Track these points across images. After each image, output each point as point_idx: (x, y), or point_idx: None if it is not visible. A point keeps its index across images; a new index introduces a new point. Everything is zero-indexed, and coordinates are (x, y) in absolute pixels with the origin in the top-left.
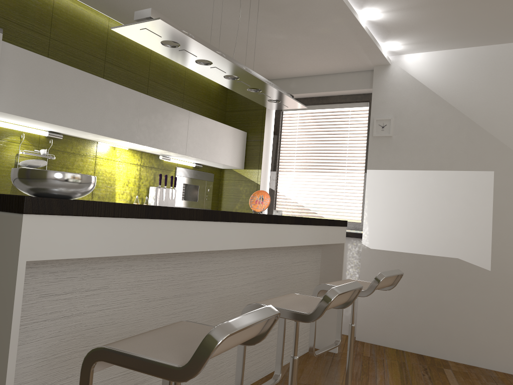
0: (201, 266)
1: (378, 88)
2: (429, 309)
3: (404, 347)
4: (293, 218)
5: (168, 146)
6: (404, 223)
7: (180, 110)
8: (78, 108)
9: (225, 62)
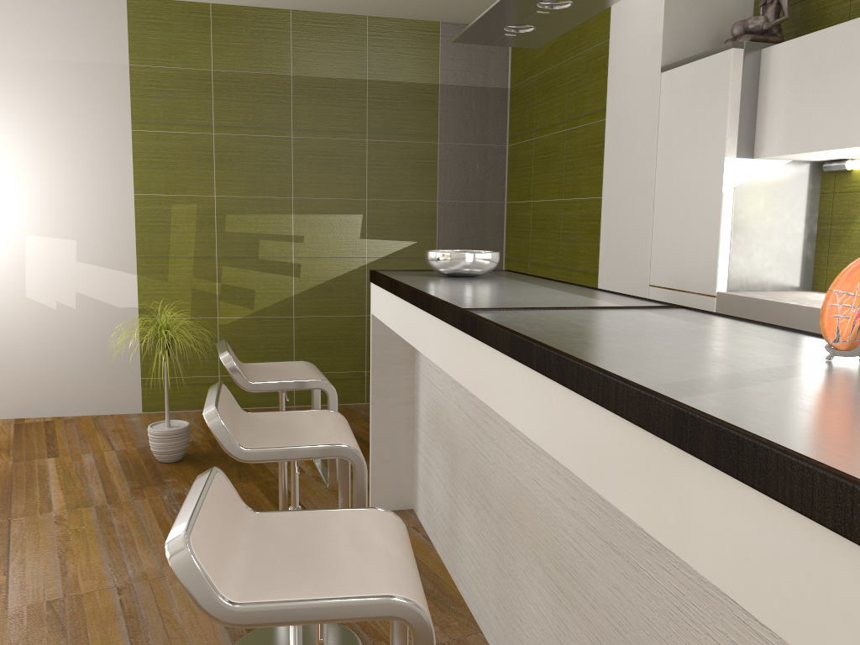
0: None
1: None
2: None
3: None
4: (505, 337)
5: None
6: None
7: None
8: None
9: None
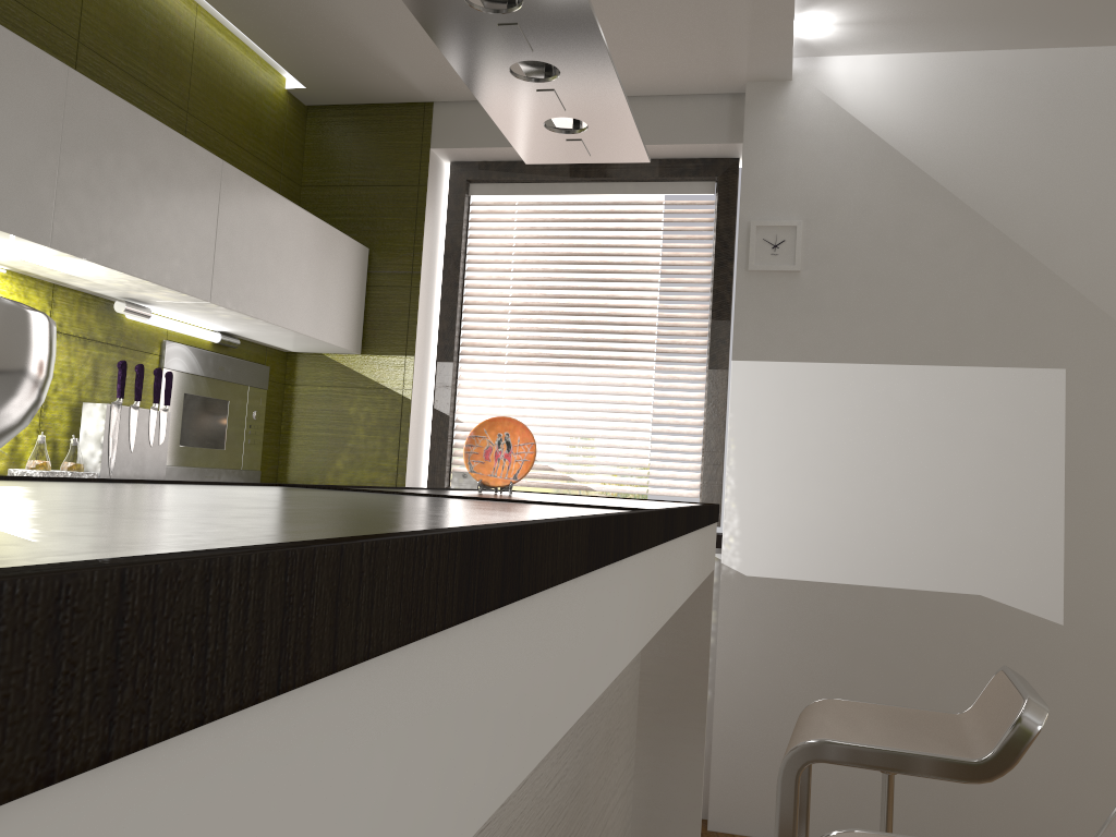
0: None
1: (759, 142)
2: None
3: None
4: (685, 515)
5: (157, 268)
6: (837, 506)
7: (195, 153)
8: None
9: None
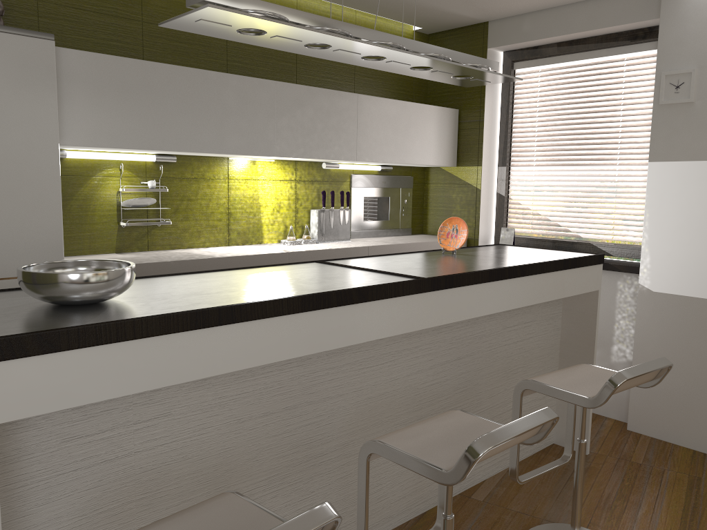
0: (330, 361)
1: (670, 17)
2: None
3: None
4: (485, 273)
5: (326, 152)
6: None
7: (341, 95)
8: (183, 121)
9: (348, 42)
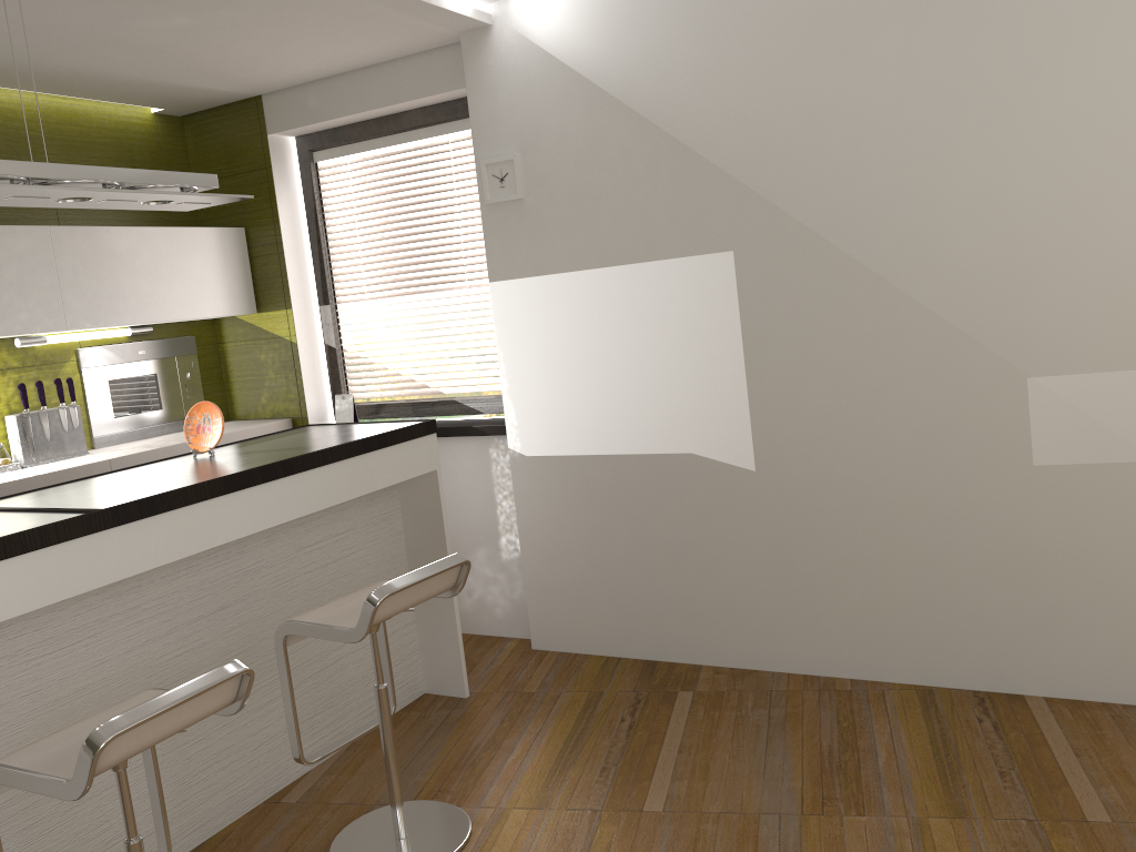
0: None
1: (478, 87)
2: (655, 567)
3: (622, 651)
4: (217, 483)
5: (6, 325)
6: (580, 393)
7: (18, 232)
8: None
9: None
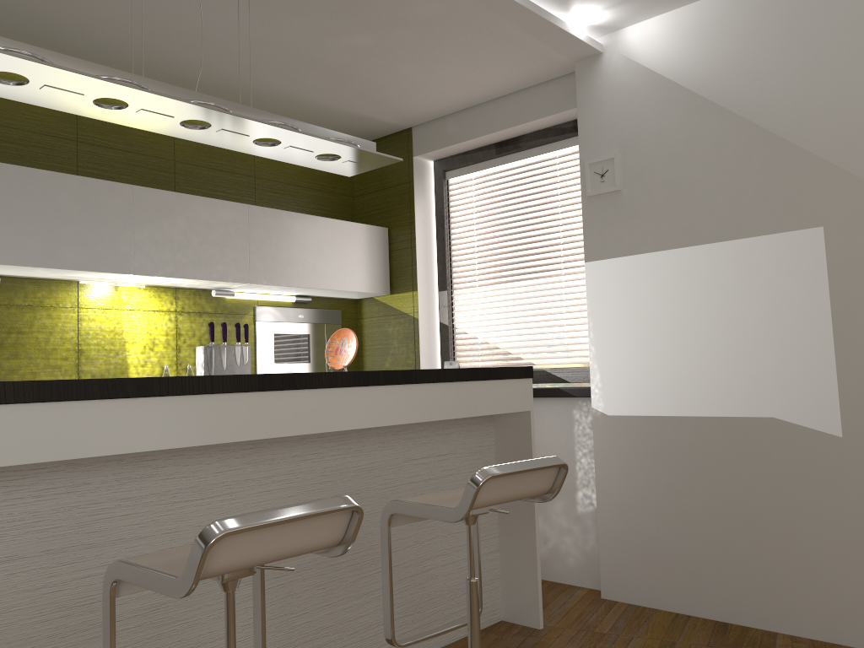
0: (122, 489)
1: (587, 103)
2: (730, 528)
3: (692, 609)
4: (347, 375)
5: (206, 272)
6: (663, 358)
7: (226, 205)
8: None
9: (142, 95)
